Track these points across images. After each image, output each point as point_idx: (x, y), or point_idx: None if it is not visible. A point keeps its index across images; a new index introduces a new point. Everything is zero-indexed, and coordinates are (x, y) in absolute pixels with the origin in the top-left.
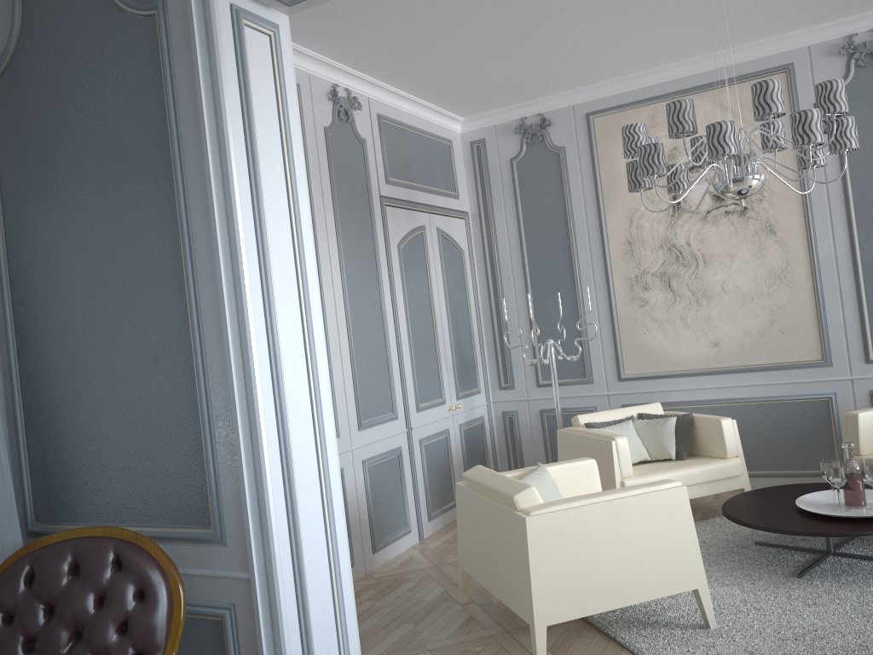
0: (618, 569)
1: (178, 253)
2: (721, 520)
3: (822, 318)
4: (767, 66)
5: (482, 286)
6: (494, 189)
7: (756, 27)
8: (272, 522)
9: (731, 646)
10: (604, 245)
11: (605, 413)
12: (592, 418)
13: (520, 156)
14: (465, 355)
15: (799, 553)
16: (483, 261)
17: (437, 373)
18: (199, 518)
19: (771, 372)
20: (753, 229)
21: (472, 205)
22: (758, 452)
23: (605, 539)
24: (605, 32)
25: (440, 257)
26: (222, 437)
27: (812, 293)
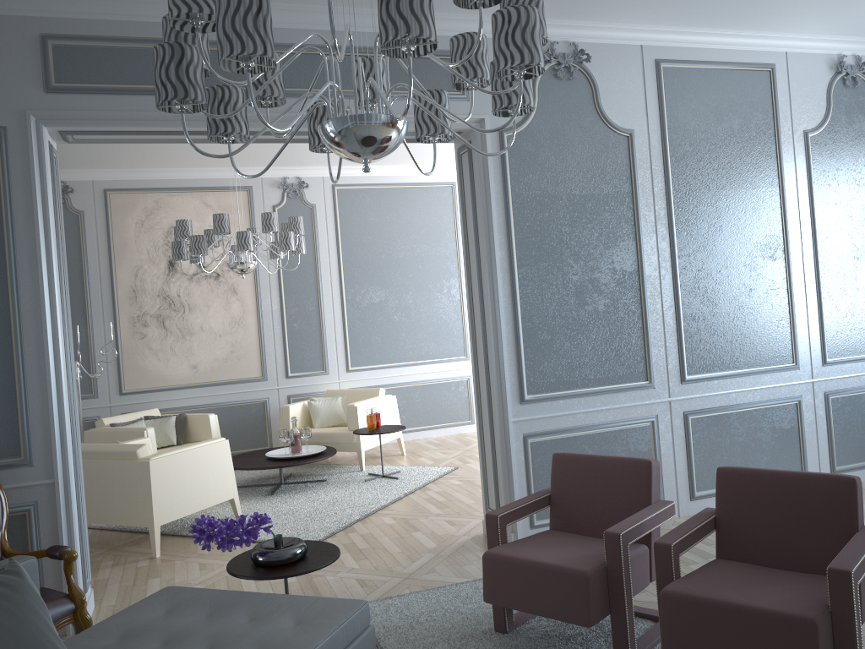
0: (196, 489)
1: (4, 286)
2: None
3: (263, 350)
4: (237, 184)
5: None
6: None
7: (236, 161)
8: (70, 447)
9: None
10: (114, 291)
11: (122, 416)
12: (114, 420)
13: None
14: None
15: (265, 487)
16: None
17: None
18: (8, 452)
19: (230, 385)
20: (223, 289)
21: None
22: None
23: (190, 472)
24: (148, 145)
25: None
26: (35, 399)
27: (257, 334)
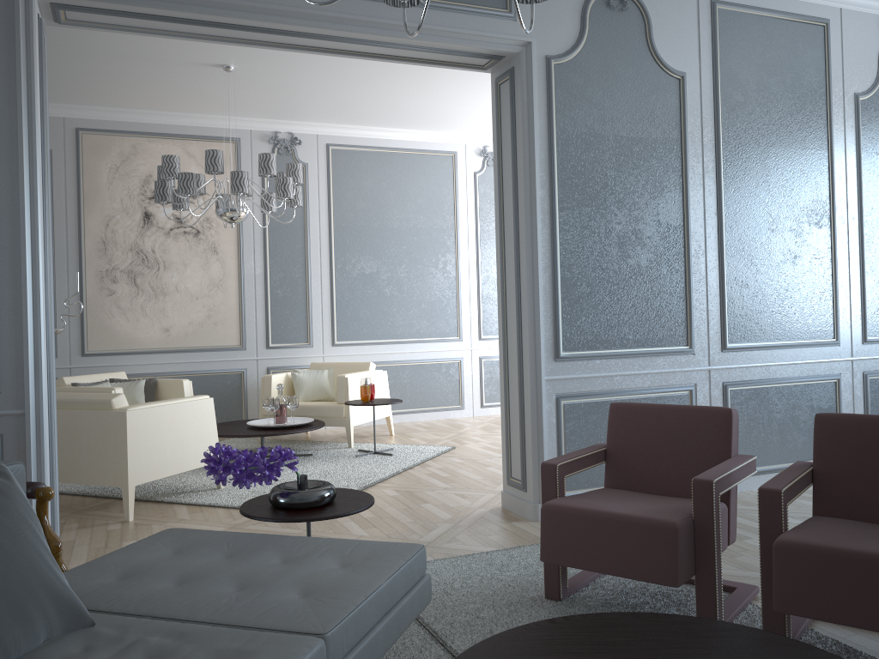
0: (176, 448)
1: None
2: None
3: (243, 316)
4: (223, 135)
5: None
6: None
7: (225, 108)
8: (45, 374)
9: (239, 491)
10: (82, 240)
11: (85, 376)
12: (76, 380)
13: None
14: None
15: None
16: None
17: None
18: None
19: (205, 352)
20: (203, 248)
21: None
22: None
23: (170, 429)
24: (131, 77)
25: None
26: (7, 313)
27: (238, 299)
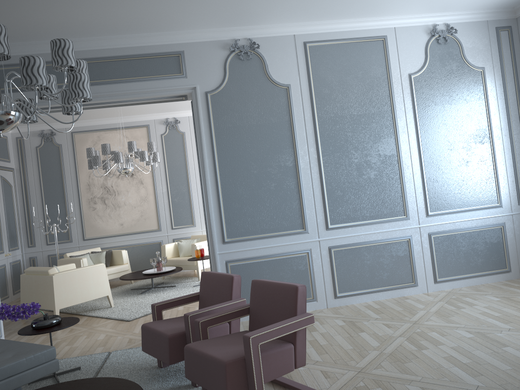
0: (83, 290)
1: None
2: (121, 286)
3: (158, 214)
4: (140, 124)
5: (21, 201)
6: (28, 159)
7: (136, 112)
8: None
9: (117, 308)
10: (78, 185)
11: (78, 252)
12: (73, 254)
13: (41, 146)
14: (13, 232)
15: (144, 289)
16: (21, 190)
17: (1, 239)
18: None
19: (141, 234)
20: (135, 182)
21: (16, 165)
22: (137, 264)
23: (79, 281)
24: None
25: (2, 189)
26: None
27: (155, 205)
